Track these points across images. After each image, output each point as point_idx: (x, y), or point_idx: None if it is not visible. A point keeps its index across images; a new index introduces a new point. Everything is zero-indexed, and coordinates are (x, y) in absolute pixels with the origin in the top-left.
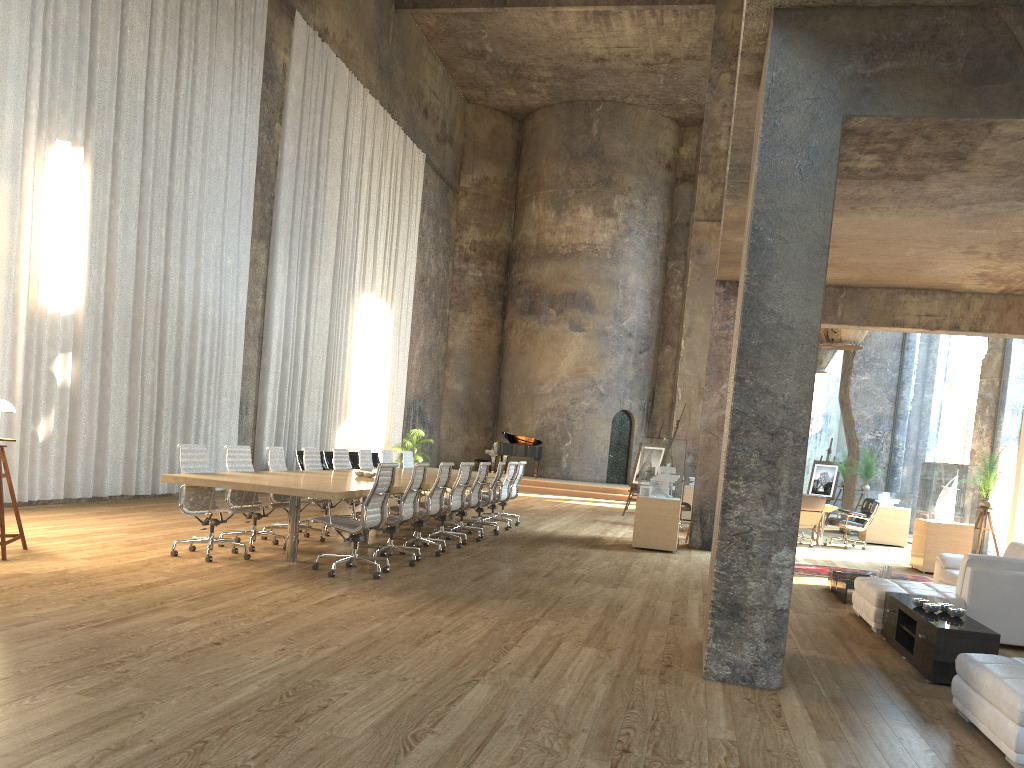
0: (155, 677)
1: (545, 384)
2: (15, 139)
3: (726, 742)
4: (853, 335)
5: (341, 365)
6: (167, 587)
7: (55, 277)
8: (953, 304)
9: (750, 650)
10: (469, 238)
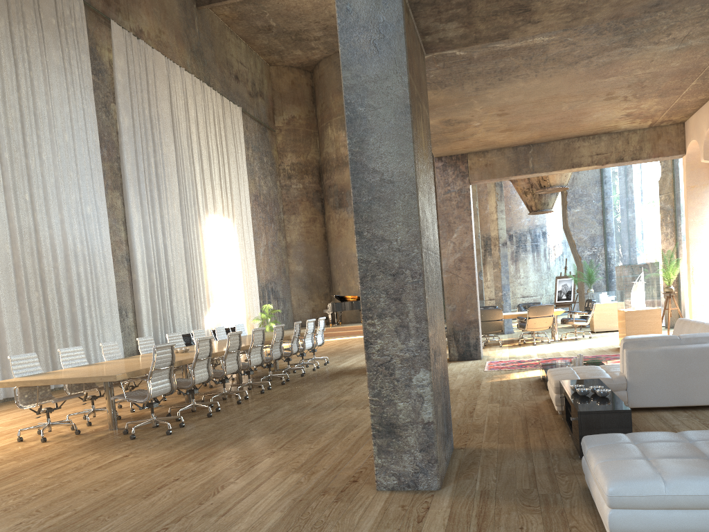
0: None
1: None
2: None
3: None
4: (559, 180)
5: (199, 269)
6: None
7: None
8: (616, 142)
9: (409, 460)
10: (288, 162)
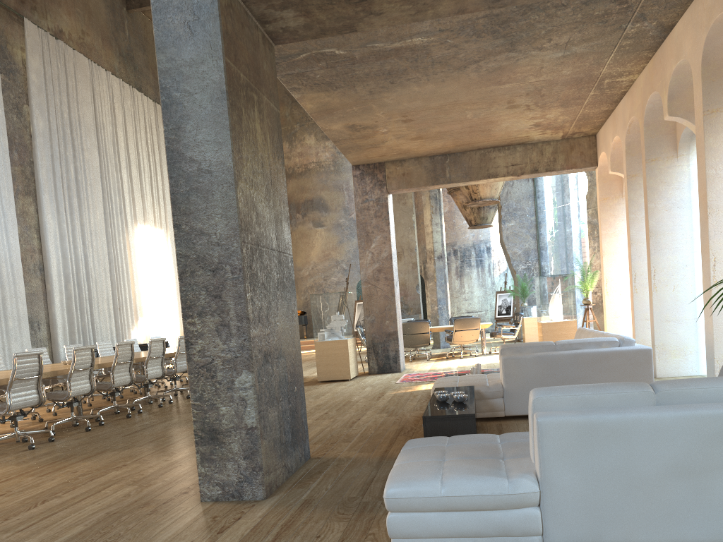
0: None
1: (303, 269)
2: None
3: None
4: (489, 193)
5: (125, 280)
6: None
7: None
8: (530, 153)
9: (233, 469)
10: None
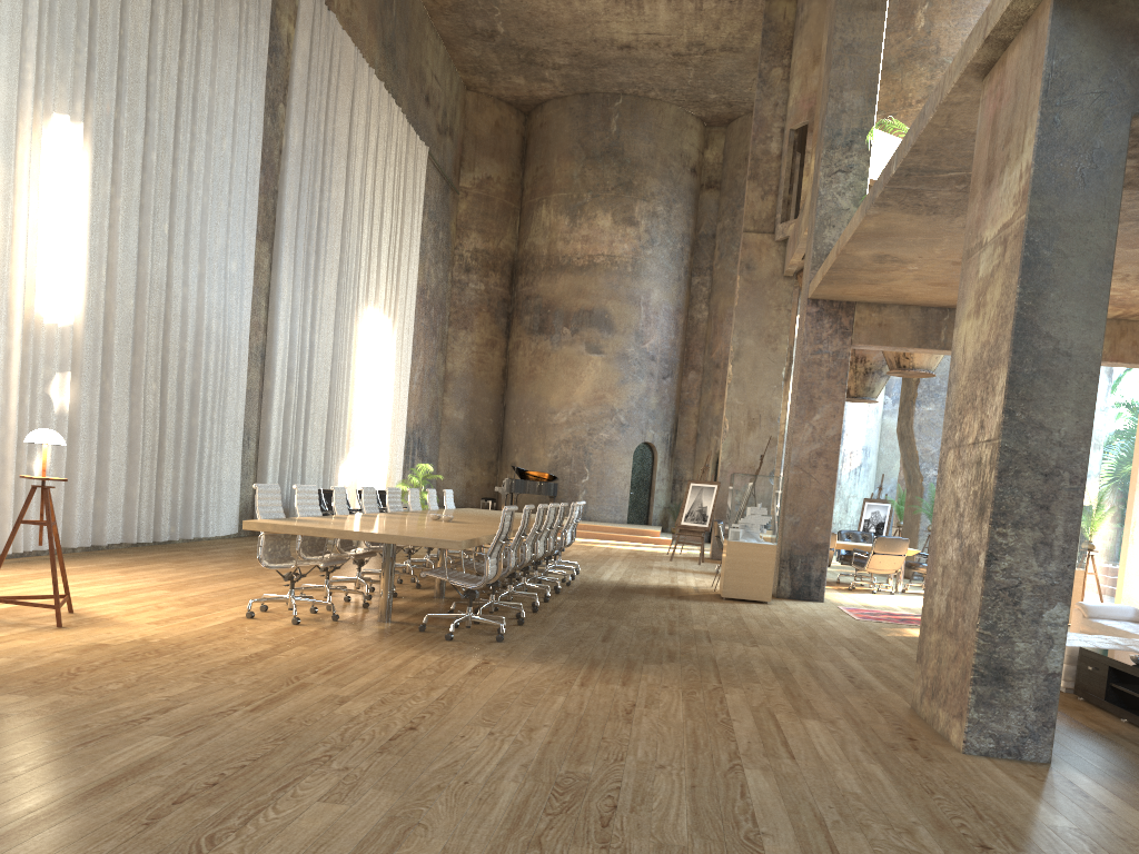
0: (387, 775)
1: (559, 413)
2: (9, 109)
3: (1071, 830)
4: (927, 362)
5: (345, 389)
6: (282, 658)
7: (52, 280)
8: None
9: (1017, 720)
10: (470, 245)
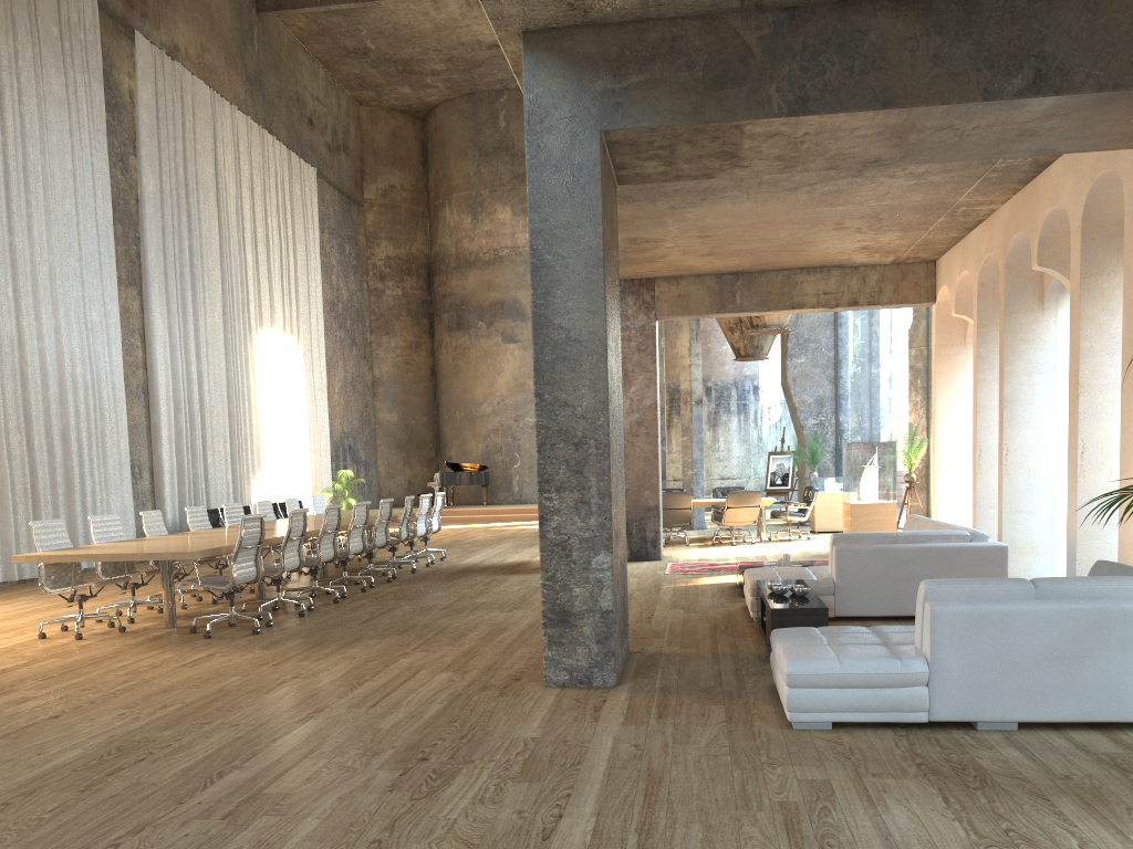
0: None
1: (484, 404)
2: None
3: (528, 739)
4: (777, 318)
5: (247, 411)
6: (23, 670)
7: None
8: (849, 279)
9: (584, 653)
10: (382, 254)
